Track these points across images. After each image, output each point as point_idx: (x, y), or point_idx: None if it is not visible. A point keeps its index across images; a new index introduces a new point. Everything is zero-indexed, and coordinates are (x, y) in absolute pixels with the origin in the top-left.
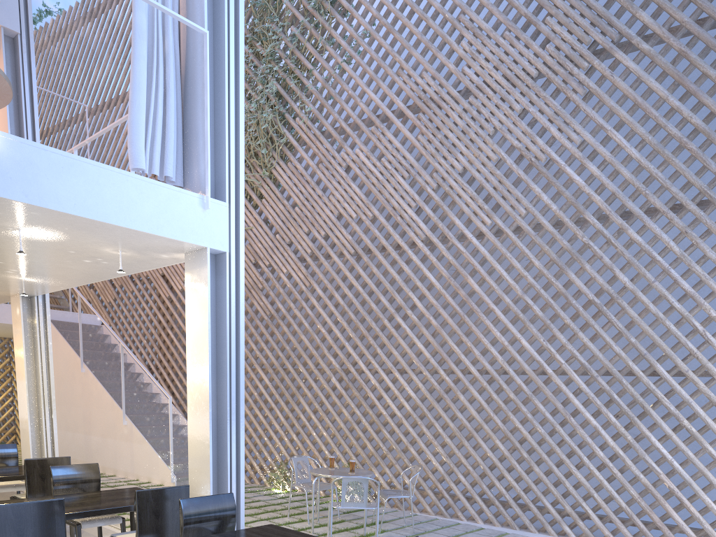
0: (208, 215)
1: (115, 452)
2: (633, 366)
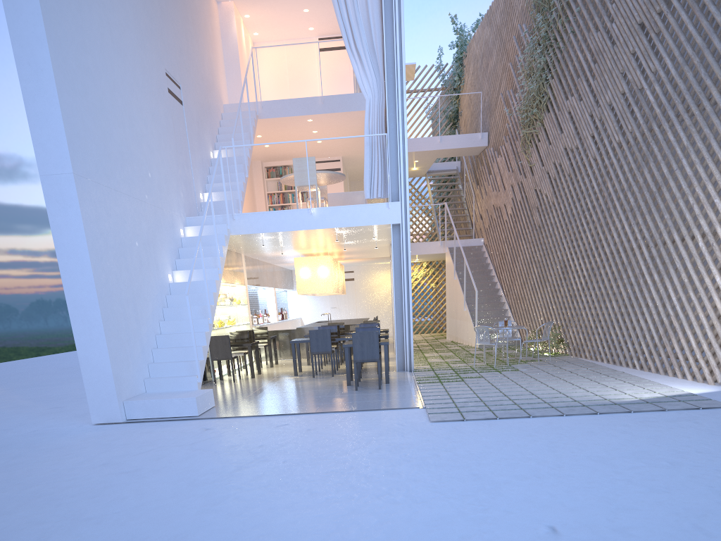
0: (390, 209)
1: (463, 329)
2: (664, 236)
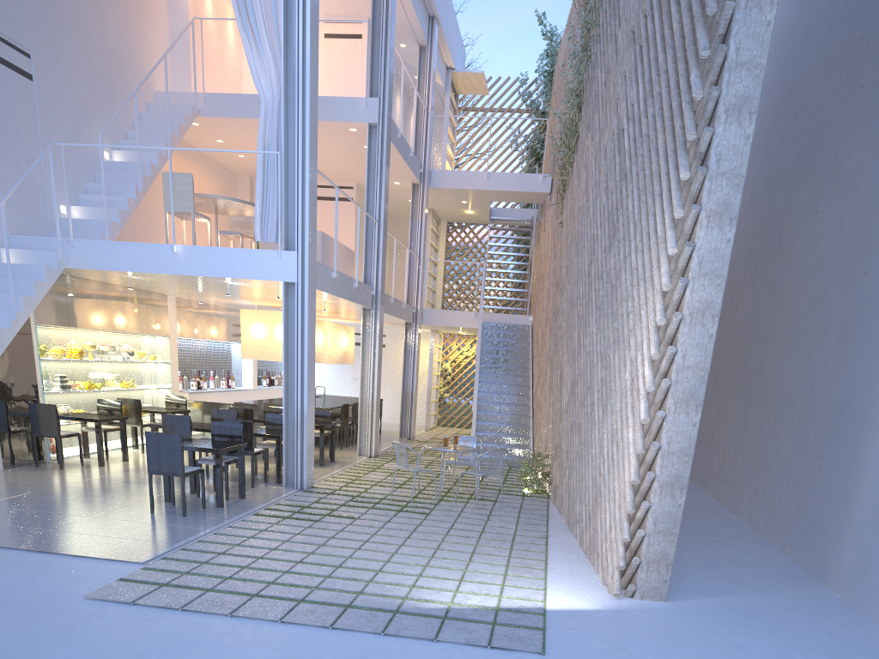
0: (283, 261)
1: None
2: (610, 354)
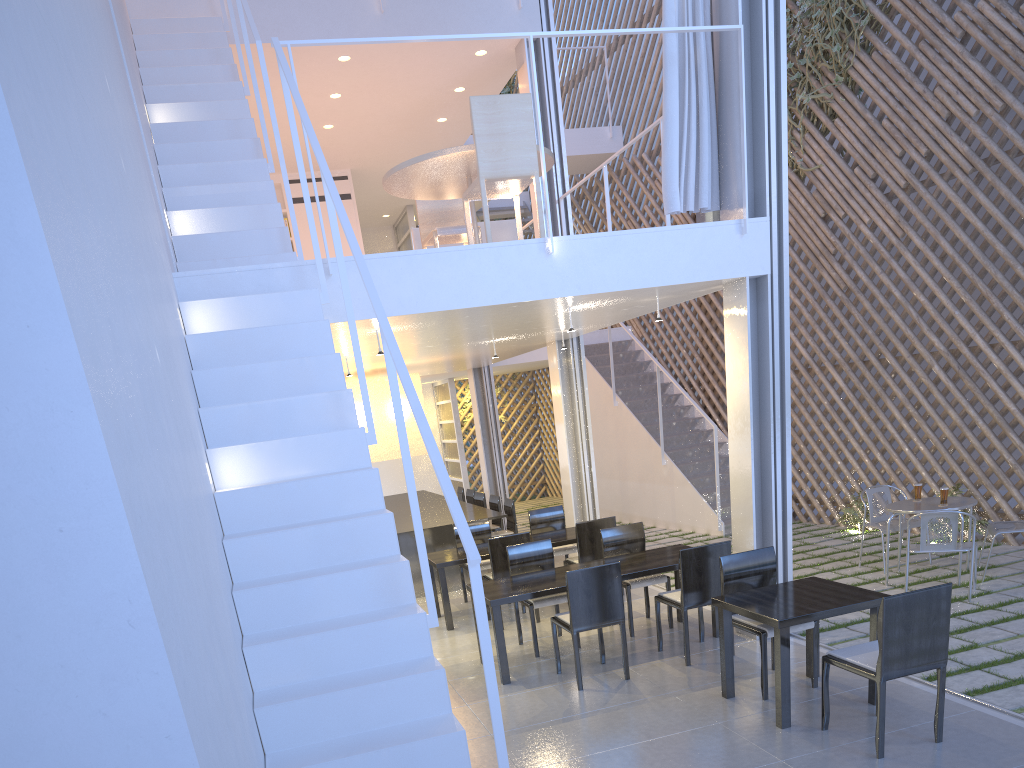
0: (746, 239)
1: (654, 499)
2: None
